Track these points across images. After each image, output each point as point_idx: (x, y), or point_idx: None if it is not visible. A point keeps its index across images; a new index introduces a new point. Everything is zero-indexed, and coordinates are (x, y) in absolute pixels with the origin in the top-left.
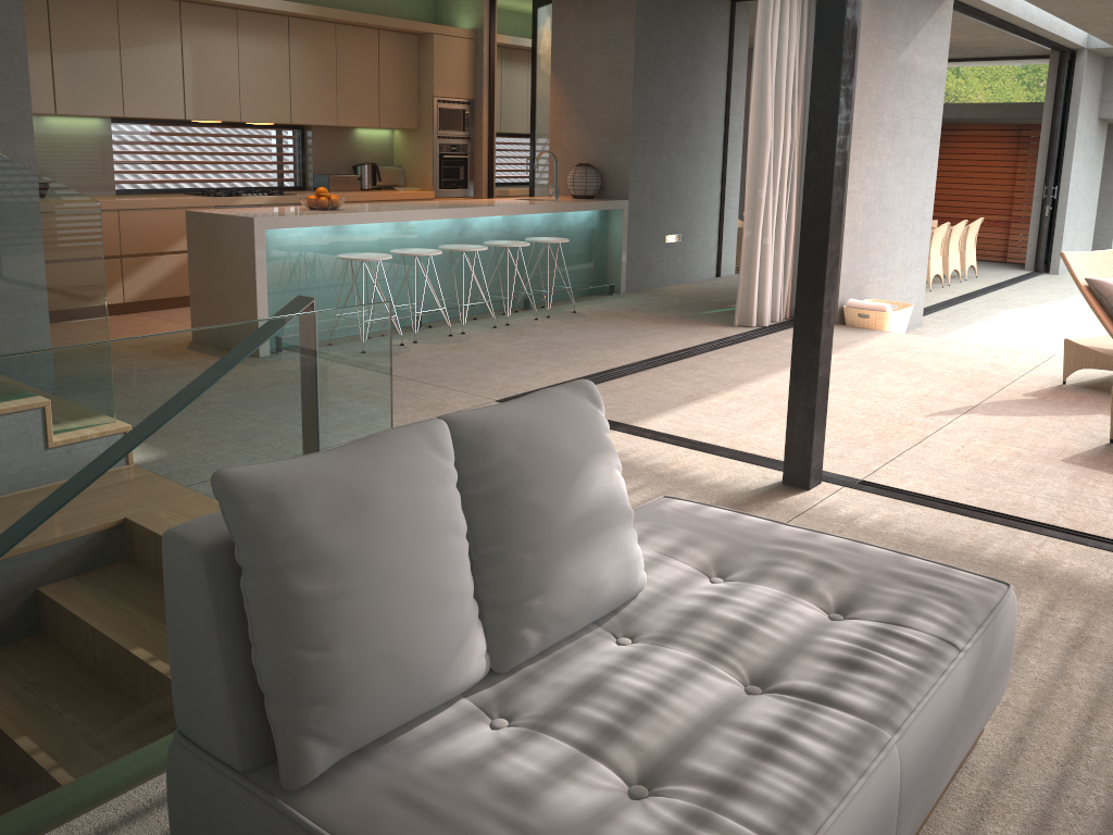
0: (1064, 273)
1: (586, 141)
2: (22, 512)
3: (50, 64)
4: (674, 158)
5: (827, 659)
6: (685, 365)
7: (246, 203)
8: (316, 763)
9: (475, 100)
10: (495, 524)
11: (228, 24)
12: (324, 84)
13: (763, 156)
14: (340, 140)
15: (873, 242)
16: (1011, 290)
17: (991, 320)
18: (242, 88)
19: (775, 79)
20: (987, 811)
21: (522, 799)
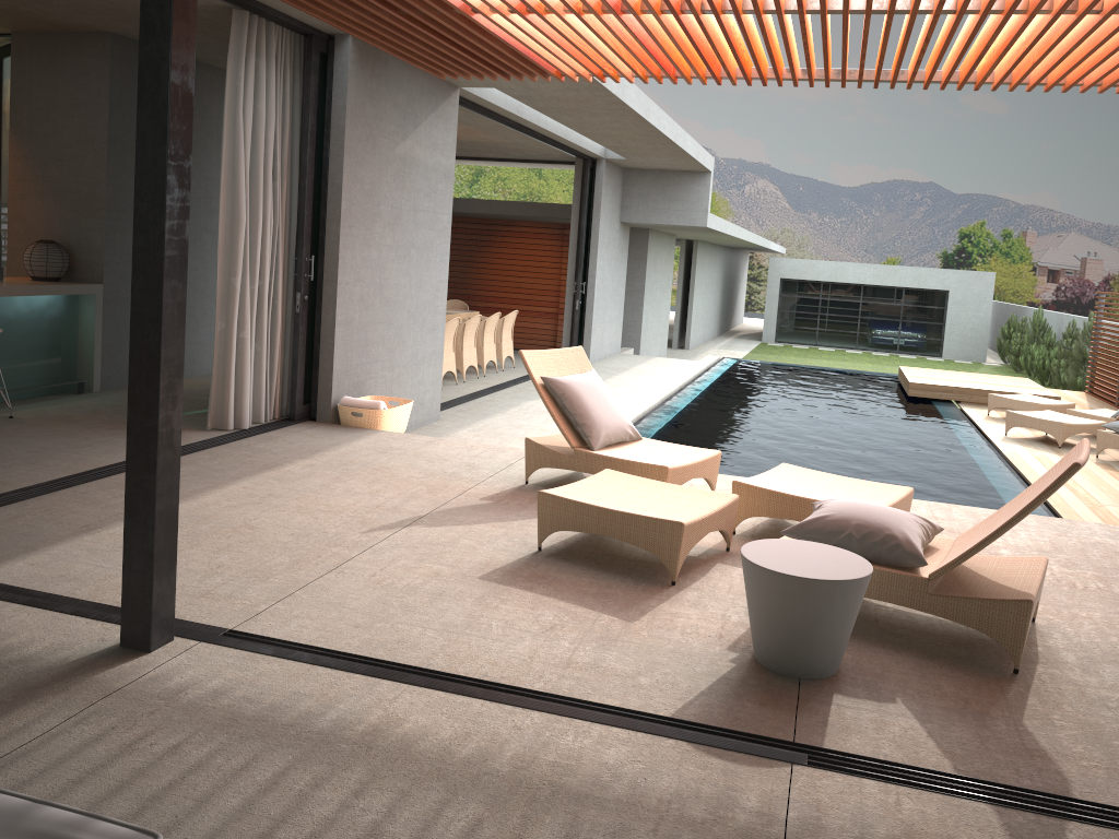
0: (595, 363)
1: (53, 215)
2: None
3: None
4: None
5: None
6: (111, 483)
7: None
8: None
9: None
10: None
11: None
12: None
13: (237, 240)
14: None
15: (374, 336)
16: None
17: (510, 411)
18: None
19: (252, 159)
20: None
21: None
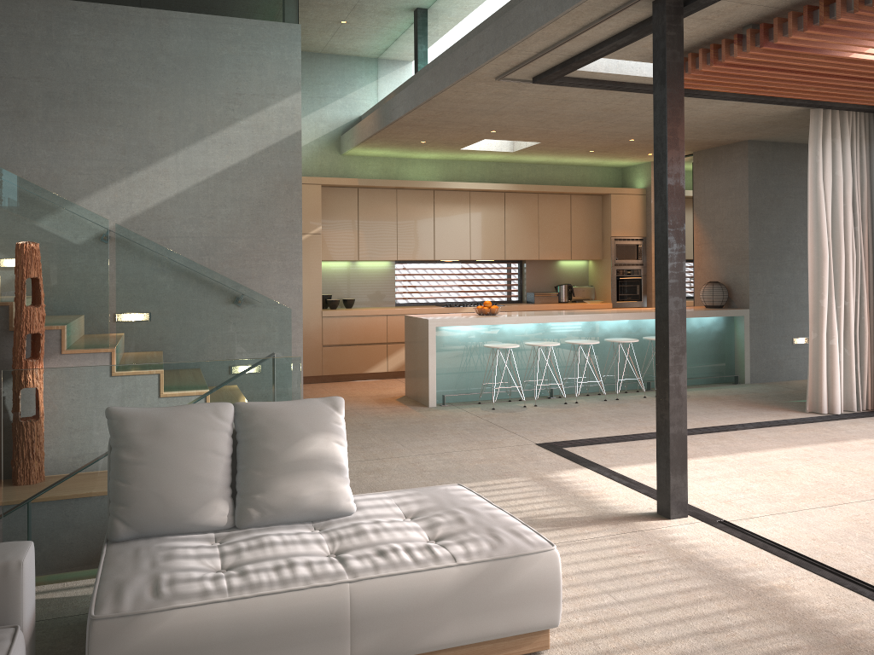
0: None
1: (718, 264)
2: (103, 430)
3: (357, 232)
4: (798, 275)
5: (377, 550)
6: (716, 436)
7: (468, 311)
8: (119, 531)
9: (646, 237)
10: (246, 455)
11: (464, 200)
12: (529, 233)
13: (821, 272)
14: (547, 269)
15: None
16: None
17: None
18: (472, 239)
19: (833, 212)
20: None
21: (169, 558)
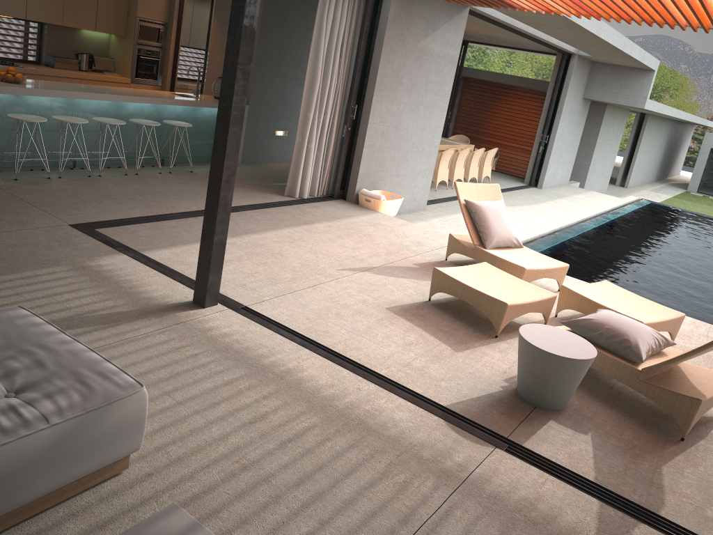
0: (546, 188)
1: None
2: None
3: None
4: (287, 82)
5: None
6: None
7: None
8: None
9: (168, 23)
10: None
11: None
12: None
13: (313, 92)
14: (69, 35)
15: (388, 156)
16: (503, 195)
17: None
18: None
19: (329, 45)
20: (78, 515)
21: None
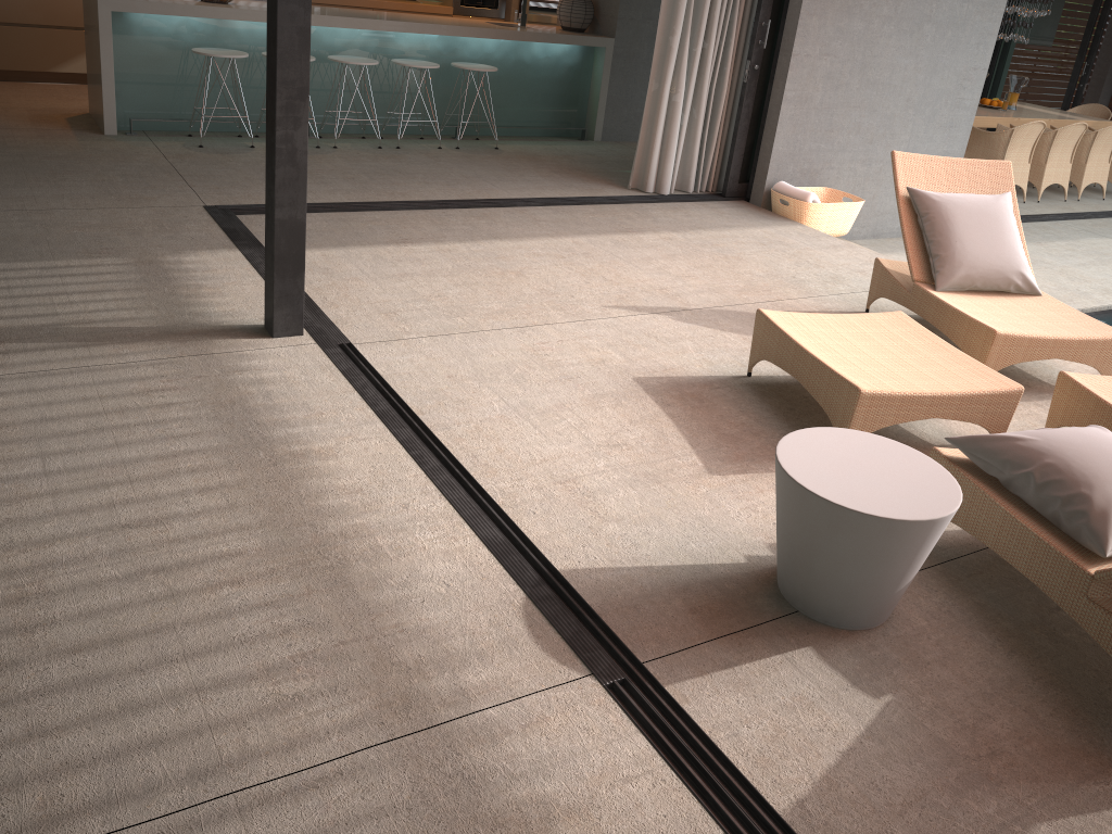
0: None
1: None
2: None
3: None
4: None
5: None
6: (479, 213)
7: None
8: None
9: None
10: None
11: None
12: None
13: None
14: None
15: (844, 122)
16: None
17: (1050, 244)
18: None
19: None
20: None
21: None
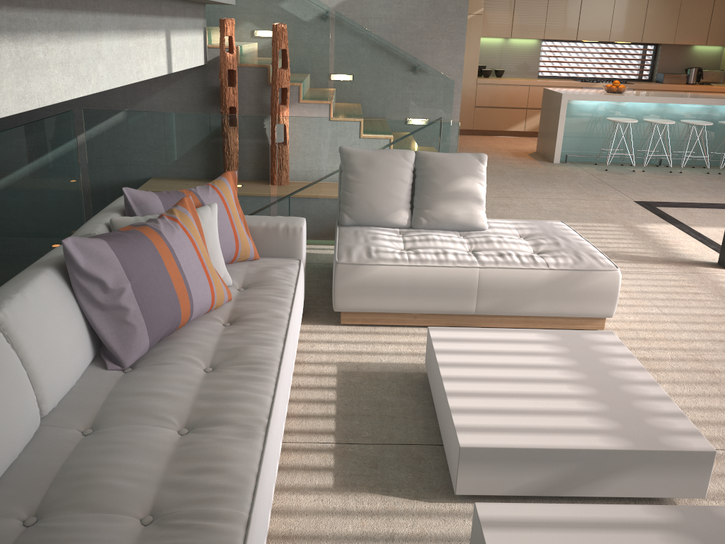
0: None
1: None
2: (333, 159)
3: (512, 14)
4: None
5: (498, 253)
6: None
7: (599, 87)
8: (345, 220)
9: None
10: (420, 185)
11: None
12: (669, 19)
13: None
14: (680, 52)
15: None
16: None
17: None
18: (613, 23)
19: None
20: None
21: (374, 239)
